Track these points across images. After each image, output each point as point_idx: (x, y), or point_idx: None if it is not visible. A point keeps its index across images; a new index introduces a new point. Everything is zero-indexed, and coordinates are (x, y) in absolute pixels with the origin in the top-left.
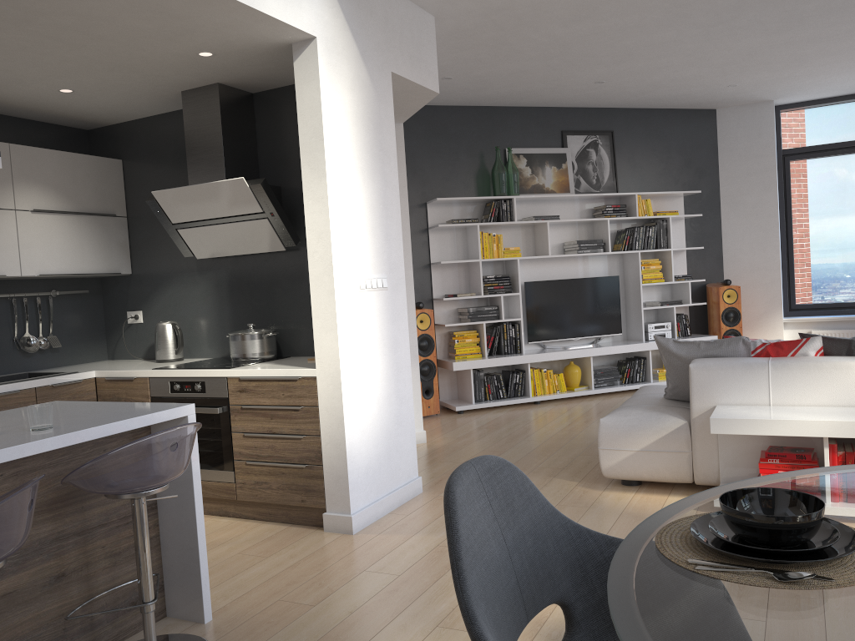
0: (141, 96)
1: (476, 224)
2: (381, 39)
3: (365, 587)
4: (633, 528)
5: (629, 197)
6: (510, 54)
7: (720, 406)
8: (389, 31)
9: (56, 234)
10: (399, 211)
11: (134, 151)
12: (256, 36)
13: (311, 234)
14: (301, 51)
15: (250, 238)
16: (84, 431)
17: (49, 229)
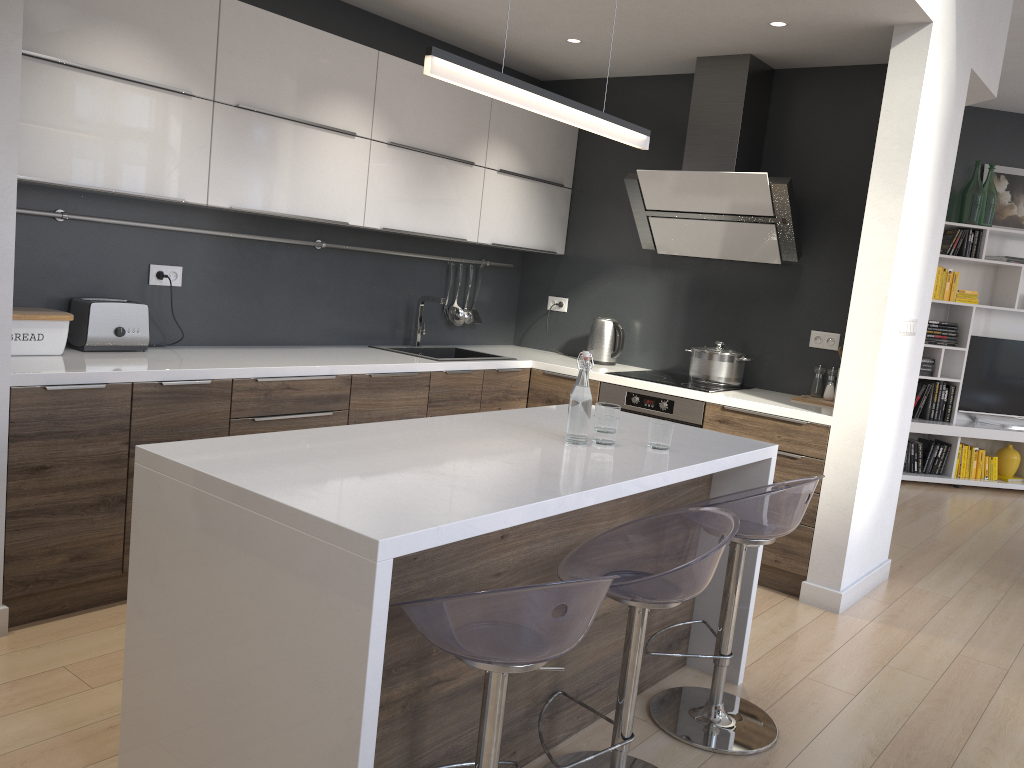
0: (645, 56)
1: None
2: (972, 27)
3: (902, 686)
4: None
5: None
6: None
7: None
8: (980, 16)
9: (512, 199)
10: (940, 242)
11: None
12: (862, 13)
13: (864, 260)
14: (906, 36)
15: (740, 242)
16: (714, 461)
17: (507, 193)
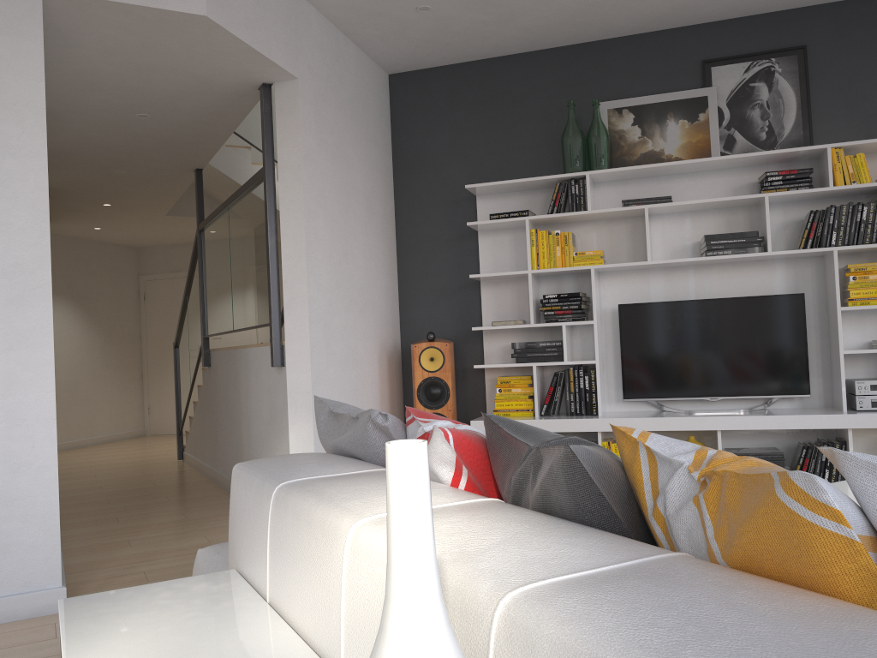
0: None
1: (523, 219)
2: None
3: None
4: None
5: (823, 154)
6: None
7: (214, 575)
8: None
9: None
10: (44, 189)
11: None
12: None
13: None
14: None
15: None
16: None
17: None
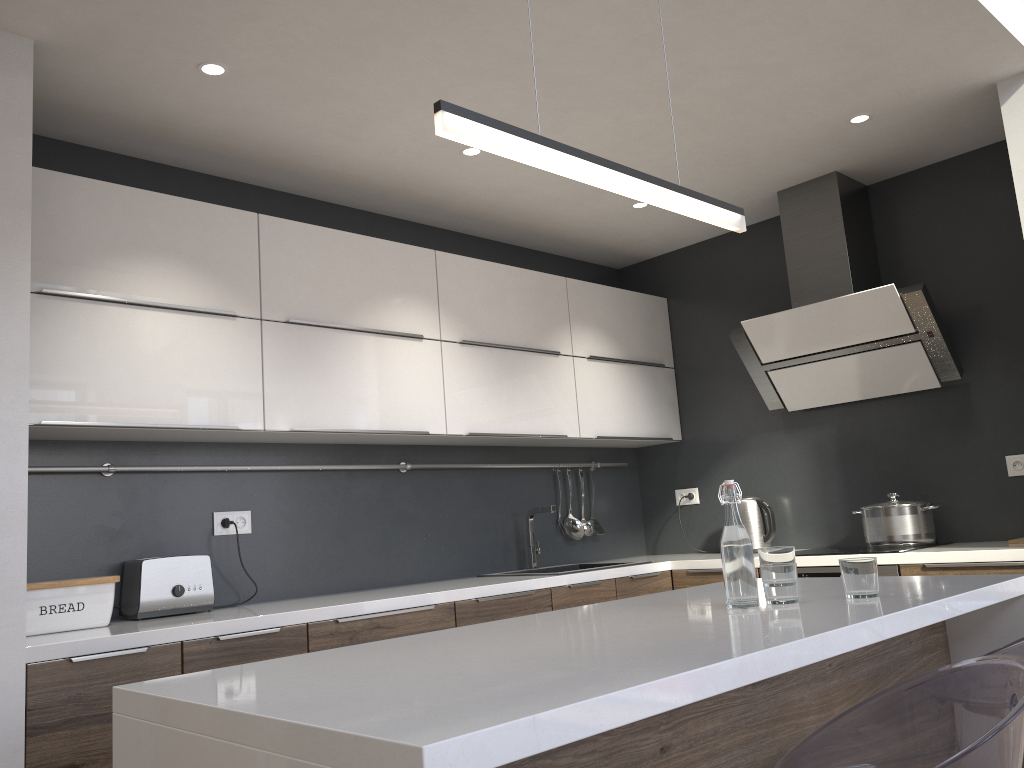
0: None
1: None
2: None
3: None
4: None
5: None
6: None
7: None
8: None
9: (609, 386)
10: None
11: (683, 285)
12: (955, 74)
13: None
14: (1014, 89)
15: (884, 373)
16: (953, 598)
17: (603, 380)
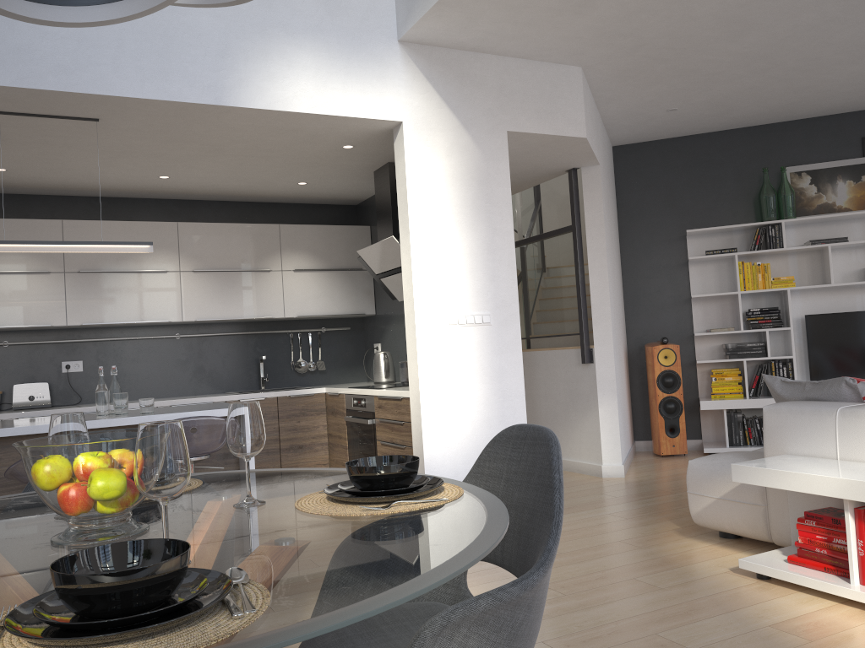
0: (353, 179)
1: (733, 254)
2: (492, 105)
3: None
4: (639, 570)
5: None
6: (710, 77)
7: (782, 456)
8: (505, 95)
9: (312, 286)
10: (513, 254)
11: (375, 218)
12: (361, 129)
13: (404, 280)
14: (396, 134)
15: None
16: (155, 415)
17: (307, 282)
